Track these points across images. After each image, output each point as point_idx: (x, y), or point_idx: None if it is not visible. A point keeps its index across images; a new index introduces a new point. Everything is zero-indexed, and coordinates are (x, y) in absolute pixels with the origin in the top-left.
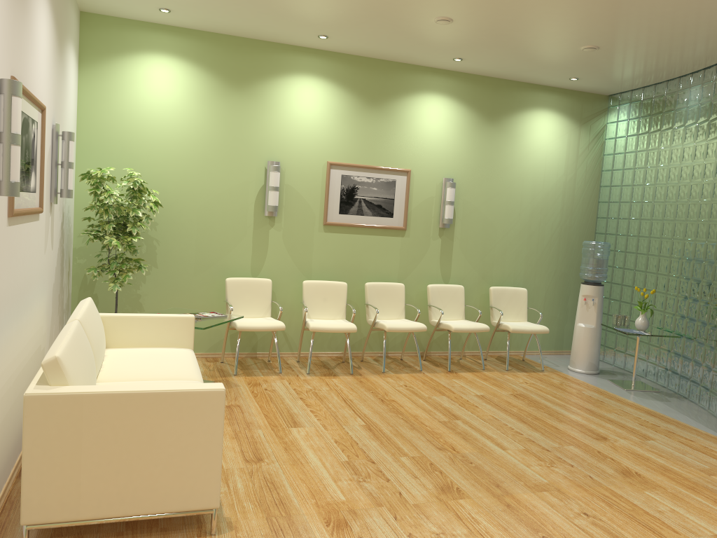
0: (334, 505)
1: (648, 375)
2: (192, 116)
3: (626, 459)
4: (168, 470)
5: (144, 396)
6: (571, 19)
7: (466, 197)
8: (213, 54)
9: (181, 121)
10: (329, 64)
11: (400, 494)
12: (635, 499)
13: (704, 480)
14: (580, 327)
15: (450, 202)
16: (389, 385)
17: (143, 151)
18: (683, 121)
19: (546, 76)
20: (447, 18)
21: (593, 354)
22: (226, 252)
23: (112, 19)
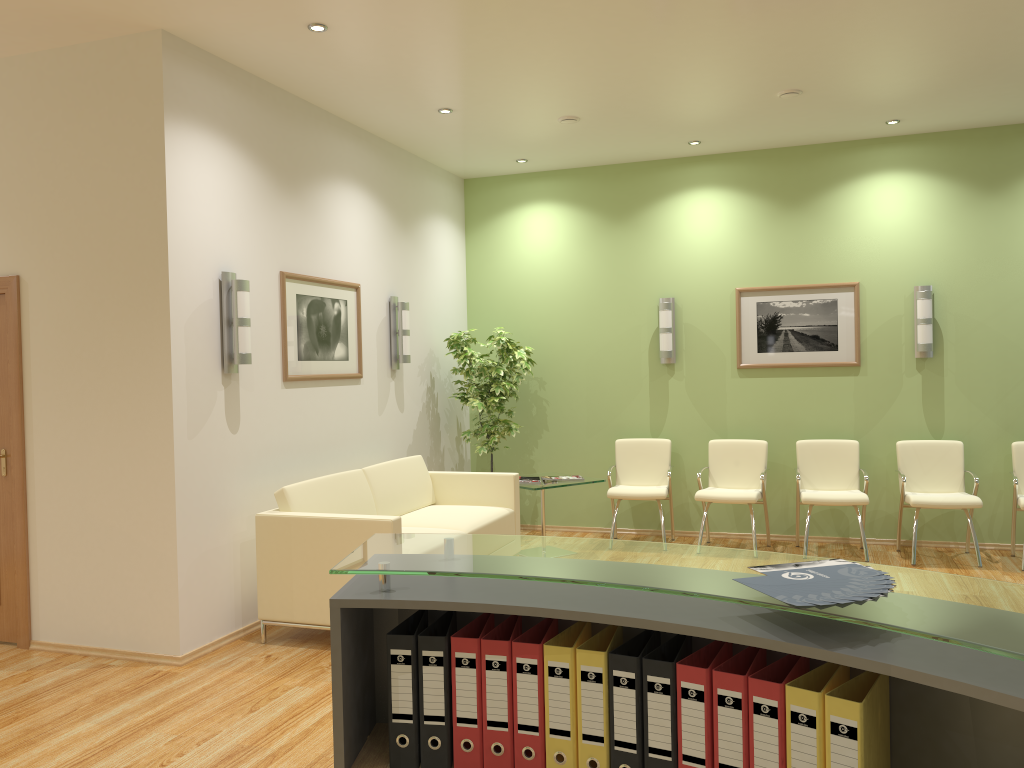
0: None
1: None
2: (573, 262)
3: None
4: None
5: (331, 522)
6: (943, 45)
7: (960, 309)
8: (590, 190)
9: (562, 269)
10: (727, 169)
11: None
12: None
13: None
14: None
15: (923, 319)
16: None
17: (527, 307)
18: None
19: None
20: (788, 90)
21: None
22: (620, 410)
23: (491, 179)
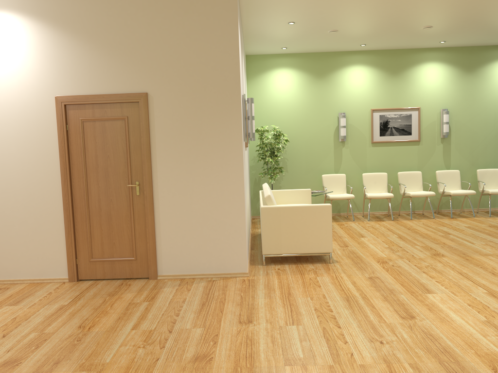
0: (381, 258)
1: None
2: (299, 96)
3: None
4: (312, 236)
5: (301, 208)
6: None
7: (457, 118)
8: (307, 63)
9: (294, 99)
10: (367, 57)
11: (412, 255)
12: None
13: None
14: None
15: (446, 122)
16: (413, 223)
17: (277, 116)
18: None
19: None
20: (429, 26)
21: None
22: (320, 162)
23: (259, 56)
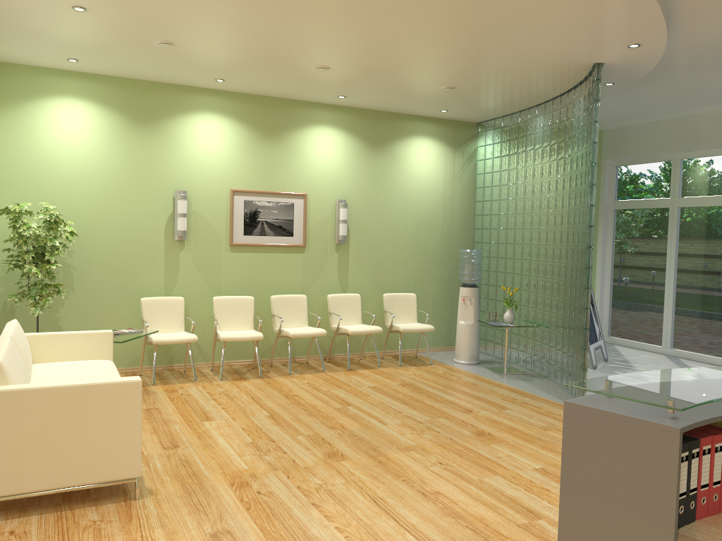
0: (238, 472)
1: (519, 361)
2: (103, 152)
3: (483, 424)
4: (97, 448)
5: (74, 389)
6: (425, 67)
7: (358, 215)
8: (120, 96)
9: (91, 157)
10: (228, 103)
11: (293, 461)
12: (482, 451)
13: (540, 434)
14: (461, 324)
15: (343, 220)
16: (294, 384)
17: (57, 186)
18: (532, 145)
19: (420, 109)
20: (325, 66)
21: (473, 346)
22: (140, 274)
23: (22, 67)
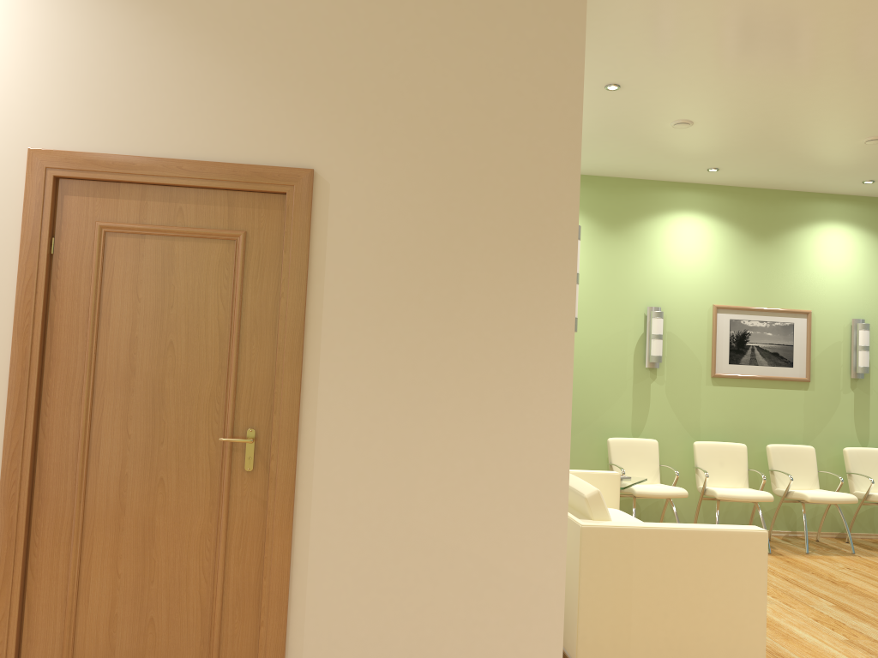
0: None
1: None
2: None
3: None
4: (713, 617)
5: (690, 534)
6: None
7: None
8: (588, 197)
9: None
10: (710, 199)
11: None
12: None
13: None
14: None
15: (864, 346)
16: (827, 567)
17: None
18: None
19: None
20: None
21: None
22: (604, 409)
23: None
